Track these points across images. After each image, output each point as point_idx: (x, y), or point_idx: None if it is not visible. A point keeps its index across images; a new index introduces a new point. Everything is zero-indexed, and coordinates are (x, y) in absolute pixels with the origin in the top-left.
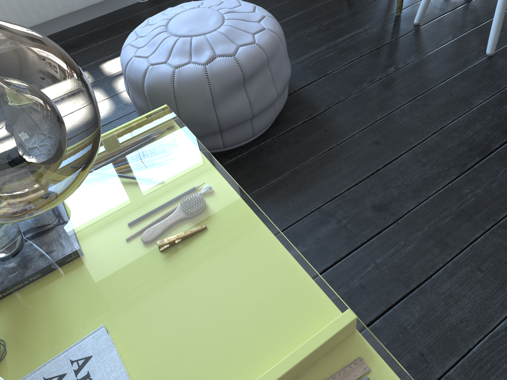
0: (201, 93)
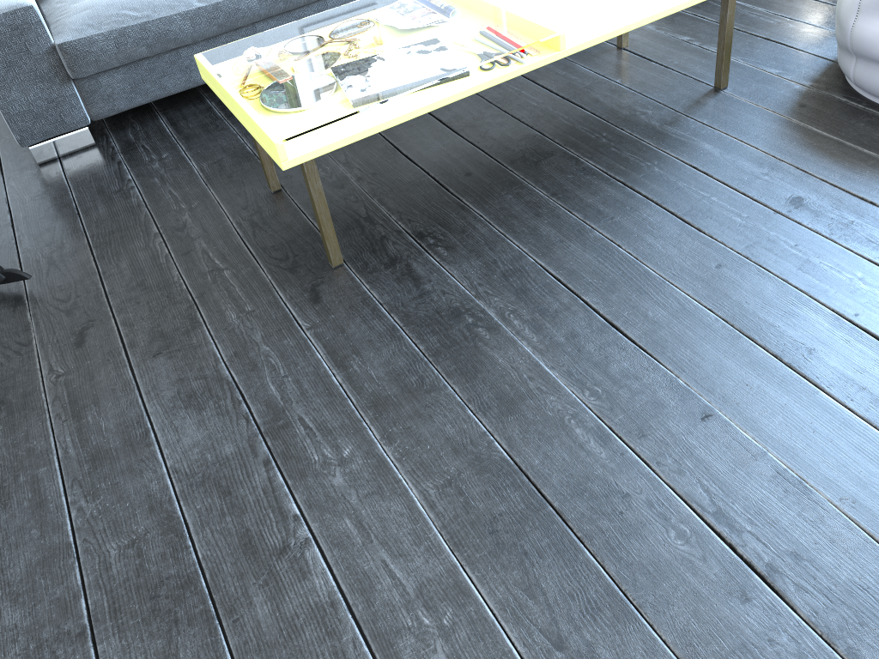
0: None
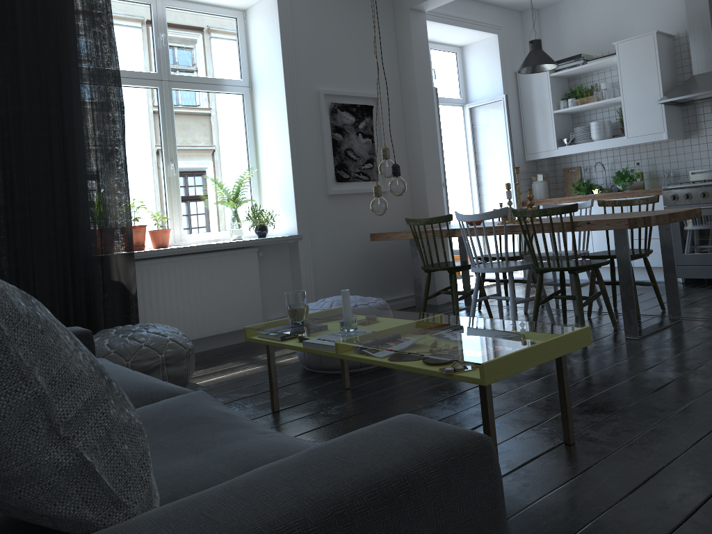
0: None
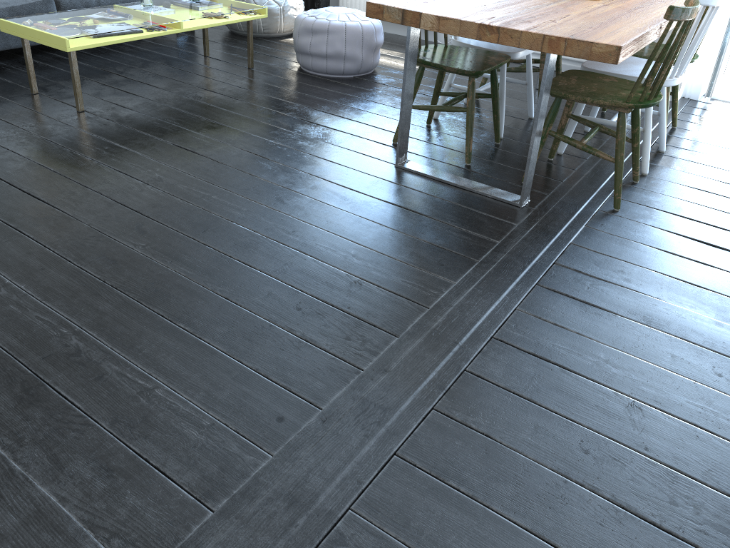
0: (297, 25)
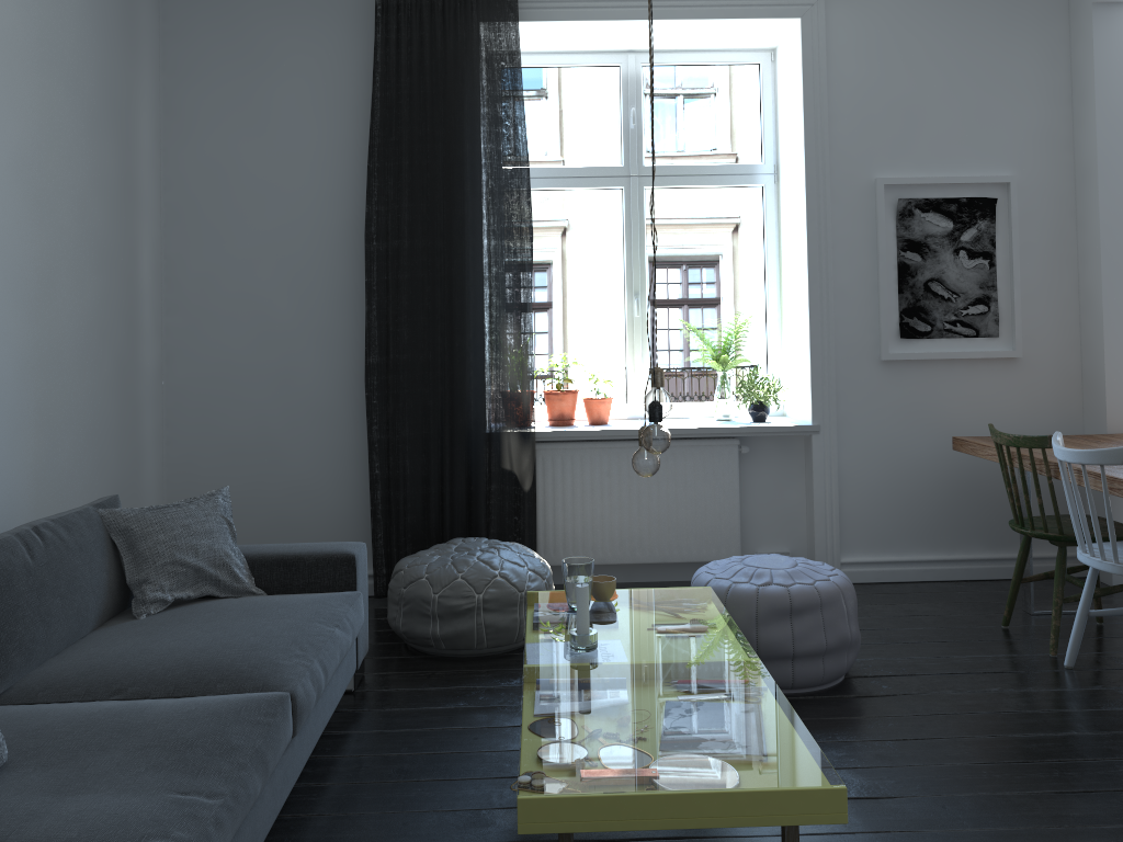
0: (748, 607)
